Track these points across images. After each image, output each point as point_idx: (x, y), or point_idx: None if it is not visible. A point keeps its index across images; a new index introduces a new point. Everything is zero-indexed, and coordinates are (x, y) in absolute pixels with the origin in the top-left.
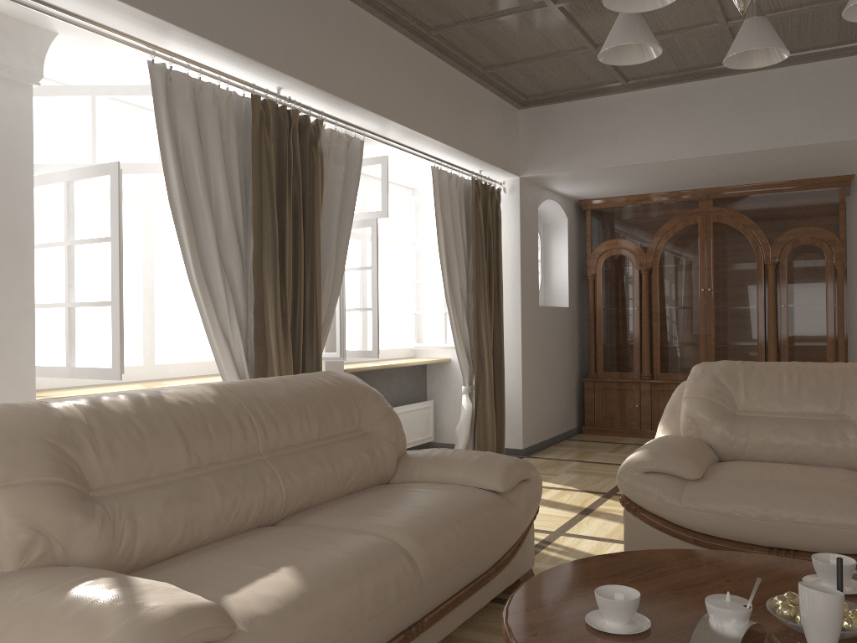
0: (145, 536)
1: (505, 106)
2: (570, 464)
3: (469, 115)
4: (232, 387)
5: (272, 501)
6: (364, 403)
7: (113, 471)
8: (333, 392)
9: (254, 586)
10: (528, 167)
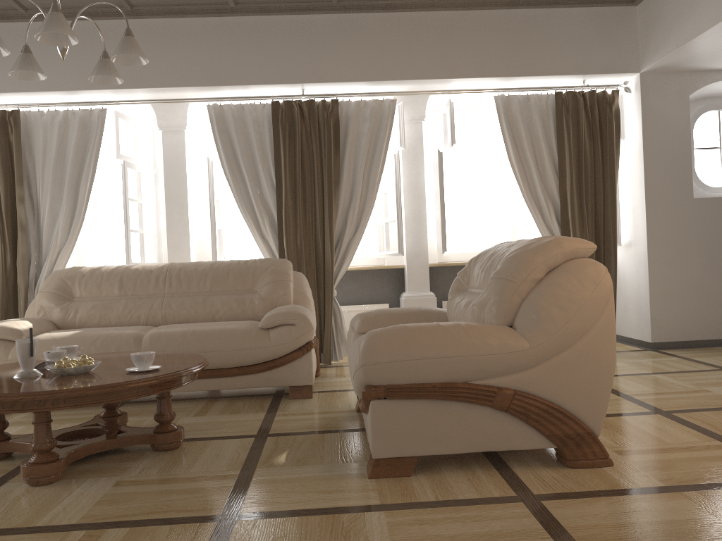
0: (80, 316)
1: (604, 12)
2: (663, 358)
3: (527, 41)
4: (177, 263)
5: (154, 315)
6: (261, 275)
7: (84, 292)
8: (240, 268)
9: (57, 332)
10: (644, 61)
